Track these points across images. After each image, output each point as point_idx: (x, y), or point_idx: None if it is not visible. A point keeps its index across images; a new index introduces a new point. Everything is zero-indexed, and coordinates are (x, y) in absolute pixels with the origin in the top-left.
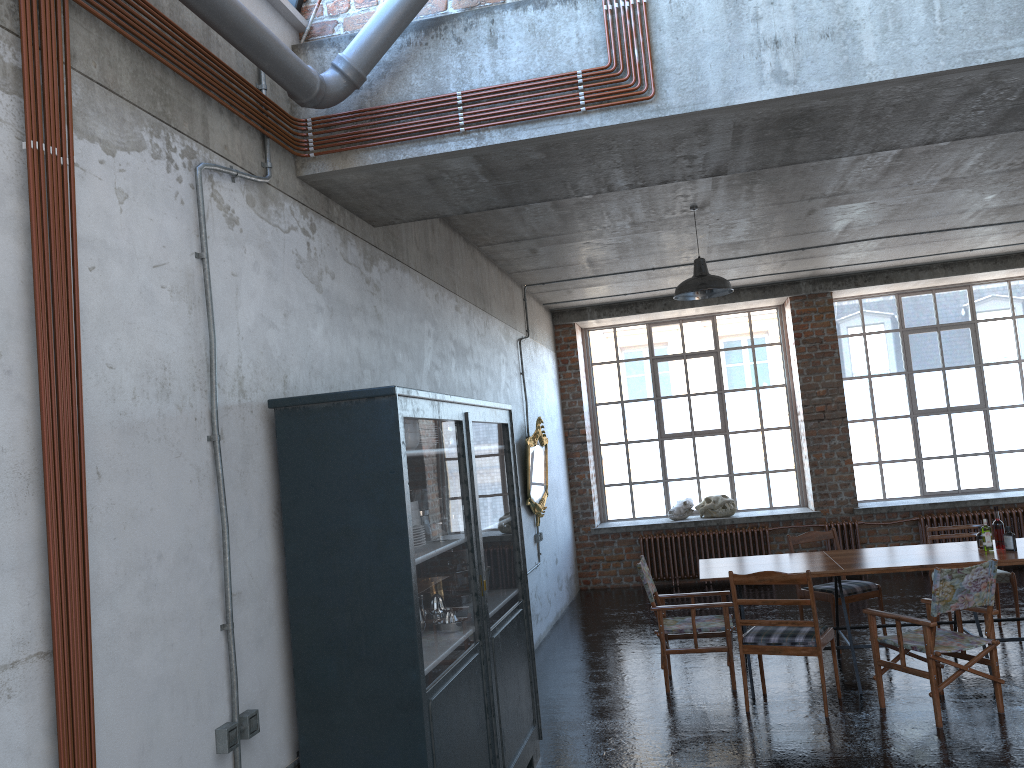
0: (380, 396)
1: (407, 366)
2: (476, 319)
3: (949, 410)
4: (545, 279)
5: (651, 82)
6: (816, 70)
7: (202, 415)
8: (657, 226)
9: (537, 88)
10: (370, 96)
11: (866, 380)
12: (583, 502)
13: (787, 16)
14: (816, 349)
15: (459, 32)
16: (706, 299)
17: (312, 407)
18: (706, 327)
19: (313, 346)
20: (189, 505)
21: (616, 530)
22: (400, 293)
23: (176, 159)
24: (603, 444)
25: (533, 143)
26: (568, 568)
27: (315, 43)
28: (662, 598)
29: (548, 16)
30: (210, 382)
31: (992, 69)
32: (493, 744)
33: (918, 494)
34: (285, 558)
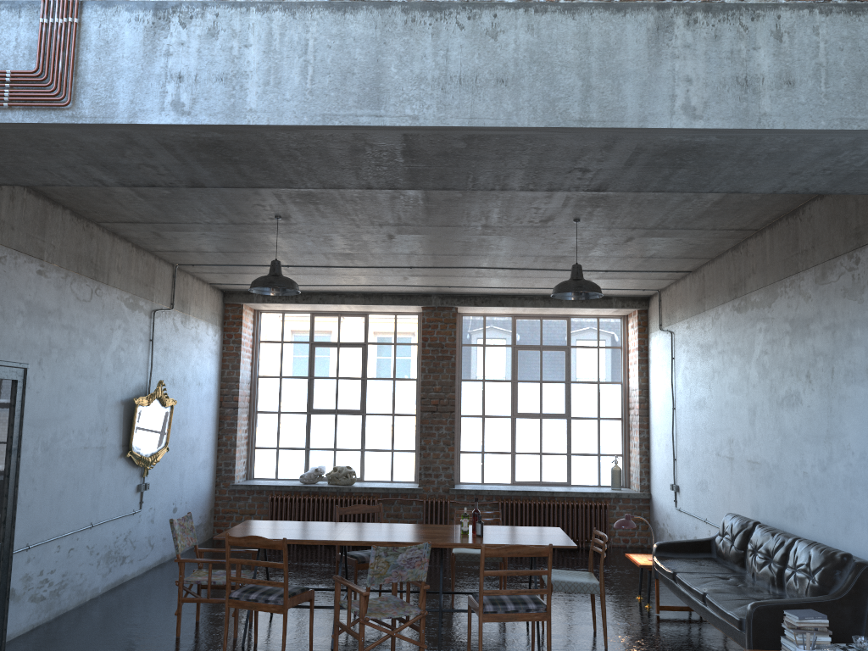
0: None
1: None
2: (77, 285)
3: (541, 415)
4: (192, 261)
5: (68, 92)
6: (208, 106)
7: None
8: (258, 228)
9: None
10: None
11: (481, 383)
12: (227, 460)
13: (193, 57)
14: (438, 352)
15: None
16: (355, 299)
17: None
18: (360, 323)
19: None
20: None
21: (251, 487)
22: None
23: None
24: (259, 411)
25: None
26: (196, 517)
27: None
28: (201, 551)
29: None
30: None
31: (352, 131)
32: None
33: (509, 482)
34: None
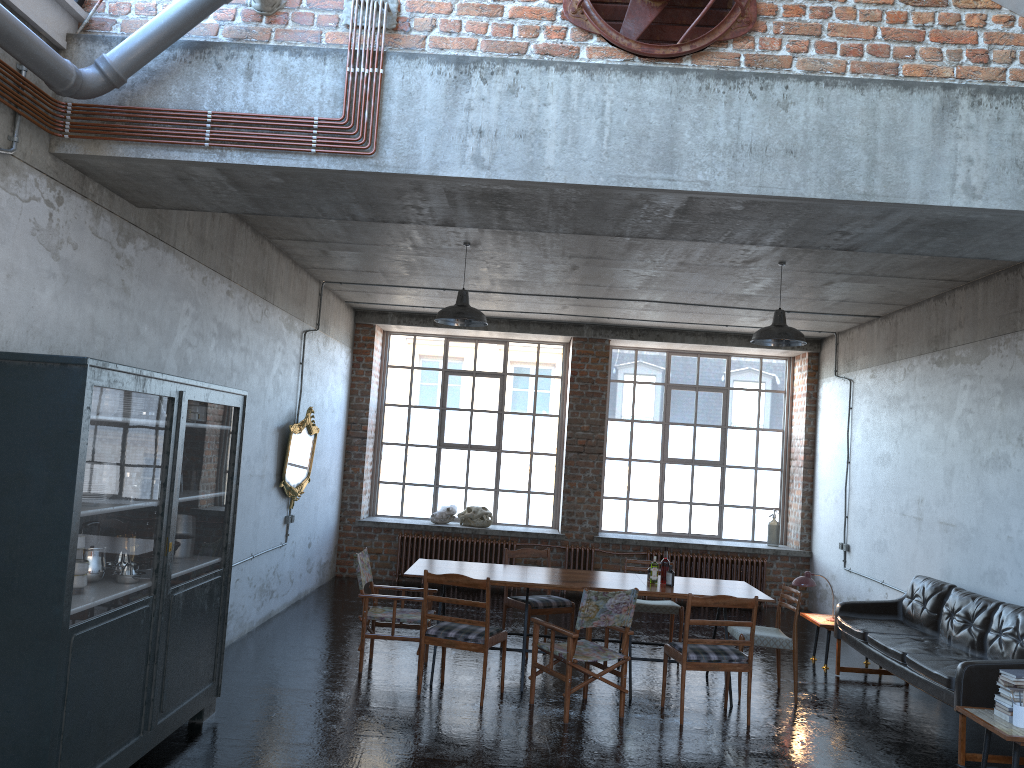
0: (73, 364)
1: (152, 339)
2: (252, 306)
3: (693, 462)
4: (342, 279)
5: (374, 141)
6: (507, 162)
7: None
8: (438, 253)
9: (278, 124)
10: (131, 96)
11: (629, 424)
12: (353, 494)
13: (493, 113)
14: (587, 388)
15: (221, 59)
16: (499, 325)
17: (9, 363)
18: (498, 350)
19: (37, 308)
20: None
21: (379, 525)
22: (158, 271)
23: None
24: (385, 443)
25: (269, 169)
26: (324, 554)
27: (89, 37)
28: (376, 588)
29: (300, 64)
30: None
31: (641, 192)
32: (150, 688)
33: (655, 532)
34: None
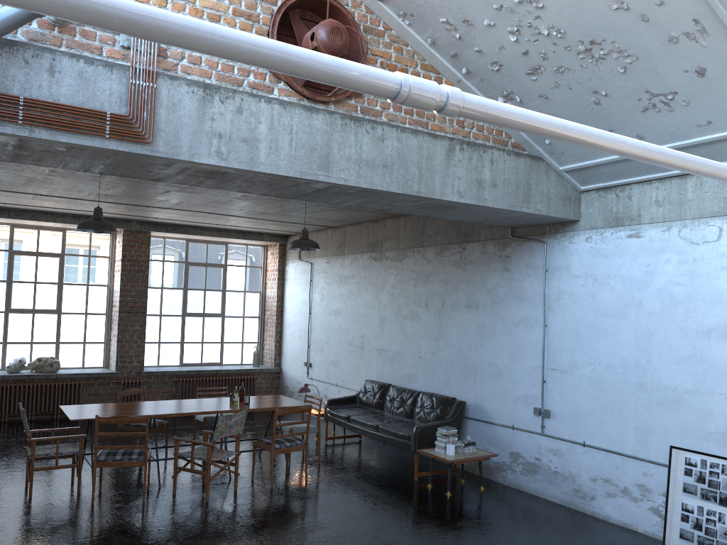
0: None
1: None
2: None
3: (204, 315)
4: None
5: (151, 134)
6: (237, 157)
7: None
8: (67, 175)
9: (79, 113)
10: None
11: (160, 290)
12: None
13: (228, 124)
14: (135, 266)
15: (28, 56)
16: (65, 219)
17: None
18: (58, 236)
19: None
20: None
21: None
22: None
23: None
24: None
25: (67, 144)
26: None
27: None
28: (31, 432)
29: (93, 71)
30: None
31: (309, 181)
32: None
33: (178, 364)
34: None
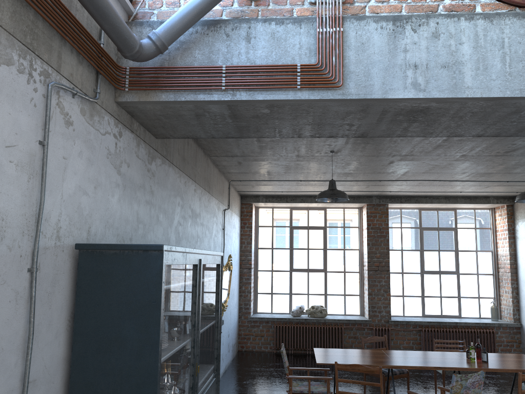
0: (152, 250)
1: (164, 223)
2: (204, 197)
3: (440, 272)
4: (242, 178)
5: (341, 77)
6: (437, 85)
7: (26, 253)
8: (310, 159)
9: (272, 70)
10: (168, 59)
11: (400, 252)
12: (245, 301)
13: (423, 52)
14: (377, 233)
15: (228, 30)
16: None
17: (105, 252)
18: (321, 214)
19: (110, 208)
20: (5, 319)
21: (262, 319)
22: (166, 179)
23: (35, 76)
24: (259, 270)
25: (265, 103)
26: (234, 339)
27: (138, 23)
28: (291, 369)
29: (283, 29)
30: (36, 230)
31: None
32: None
33: (421, 315)
34: (71, 353)
